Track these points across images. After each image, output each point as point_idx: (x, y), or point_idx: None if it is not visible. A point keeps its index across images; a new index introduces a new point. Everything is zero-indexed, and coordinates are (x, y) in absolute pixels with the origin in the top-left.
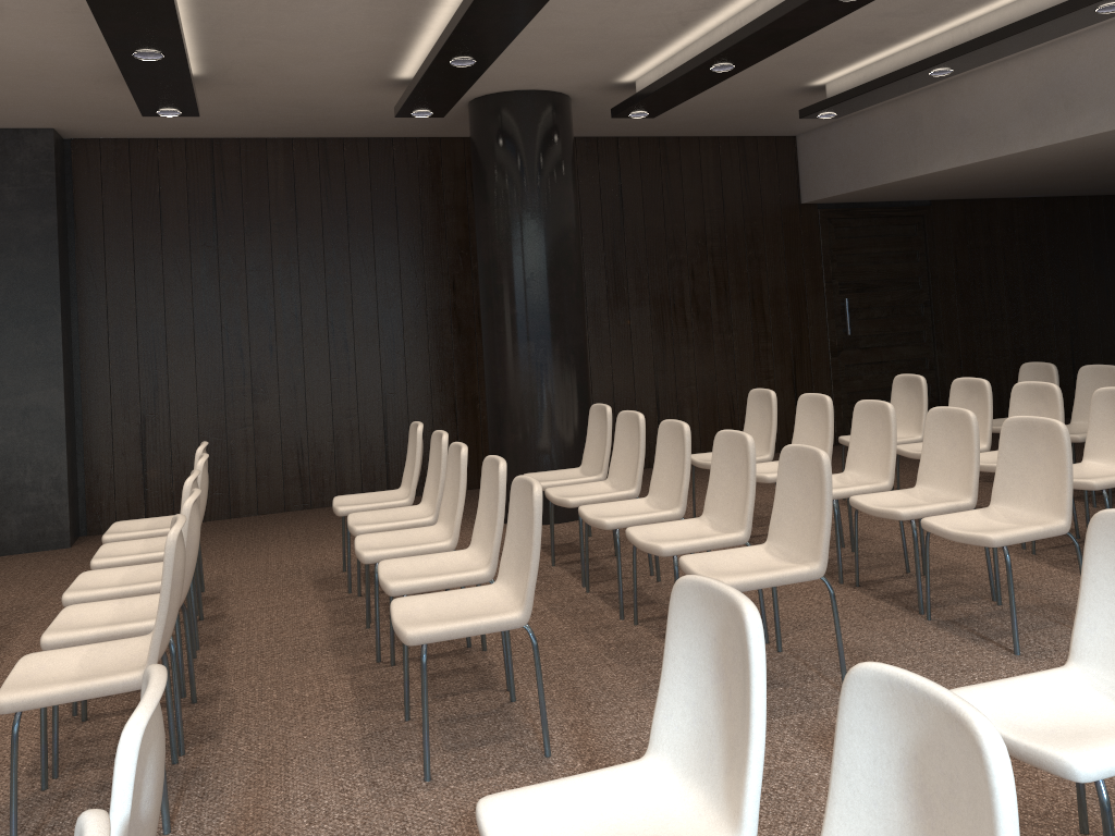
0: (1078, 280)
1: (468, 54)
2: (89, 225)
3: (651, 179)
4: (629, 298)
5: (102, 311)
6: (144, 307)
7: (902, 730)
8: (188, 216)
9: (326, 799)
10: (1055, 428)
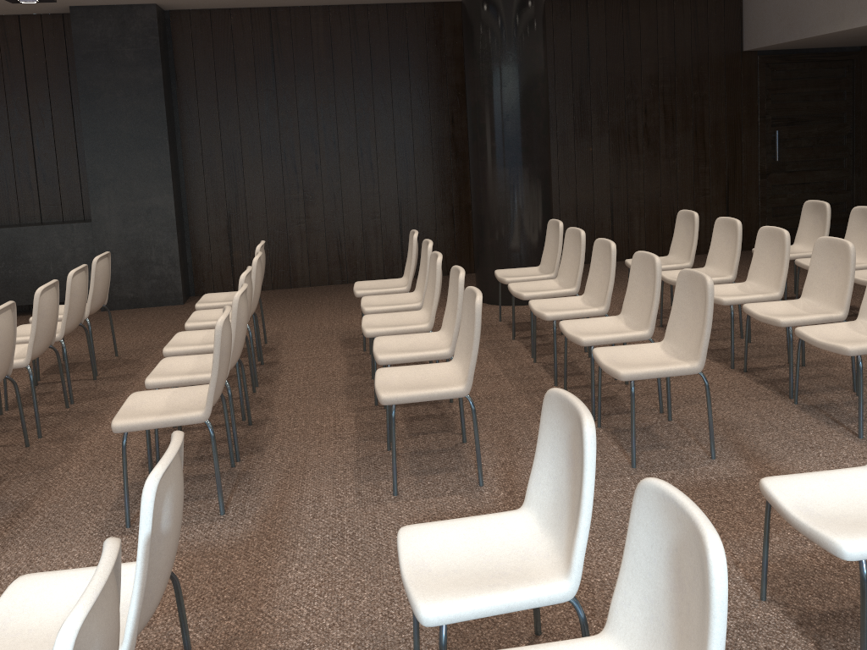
0: None
1: None
2: (185, 76)
3: (614, 32)
4: (592, 130)
5: (197, 139)
6: (226, 136)
7: (669, 530)
8: (255, 67)
9: (326, 501)
10: None
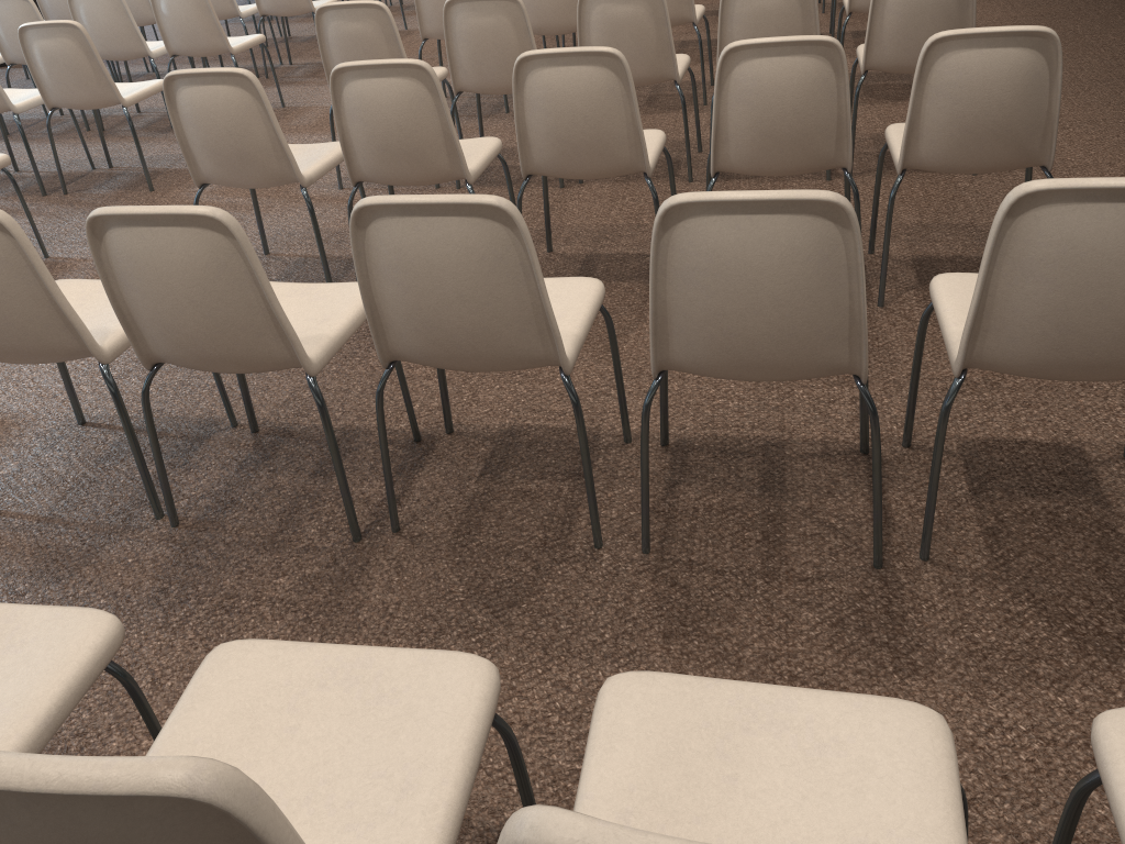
0: None
1: None
2: None
3: None
4: None
5: None
6: None
7: None
8: None
9: None
10: None
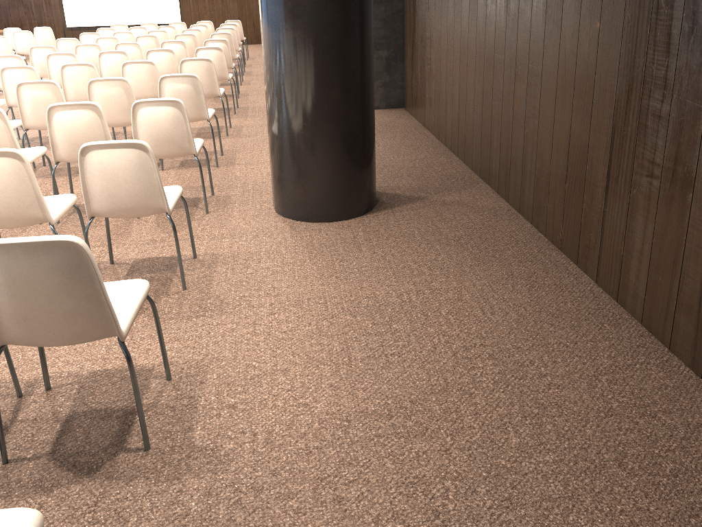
0: None
1: None
2: None
3: None
4: None
5: None
6: None
7: None
8: None
9: None
10: None
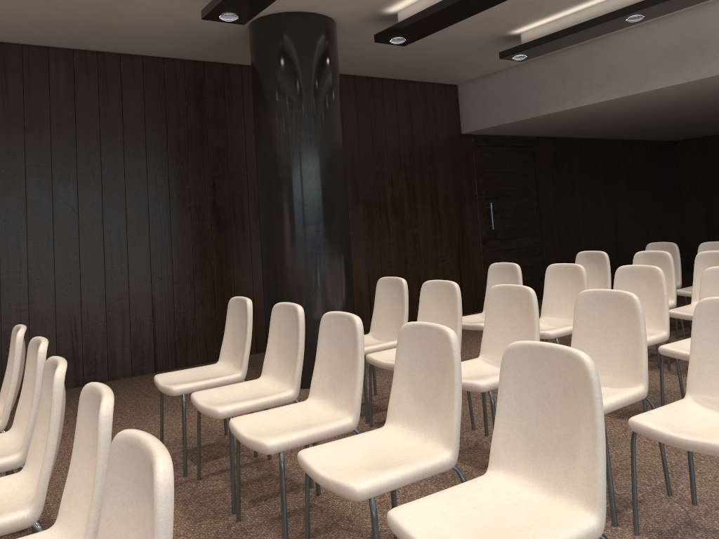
0: (617, 194)
1: None
2: None
3: (363, 108)
4: (348, 199)
5: None
6: None
7: None
8: None
9: None
10: None
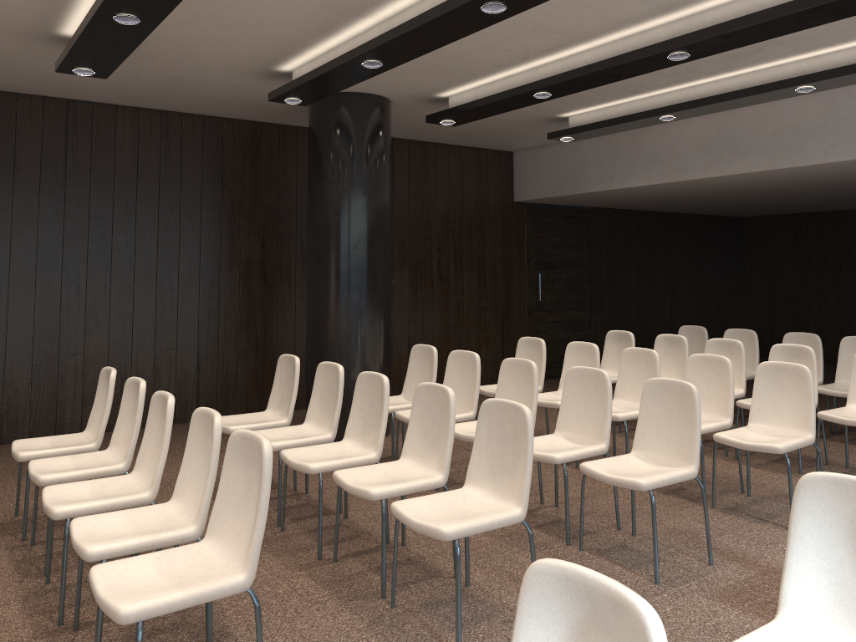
0: (676, 270)
1: (383, 59)
2: None
3: (415, 172)
4: (394, 263)
5: None
6: None
7: None
8: (40, 164)
9: None
10: (802, 370)
